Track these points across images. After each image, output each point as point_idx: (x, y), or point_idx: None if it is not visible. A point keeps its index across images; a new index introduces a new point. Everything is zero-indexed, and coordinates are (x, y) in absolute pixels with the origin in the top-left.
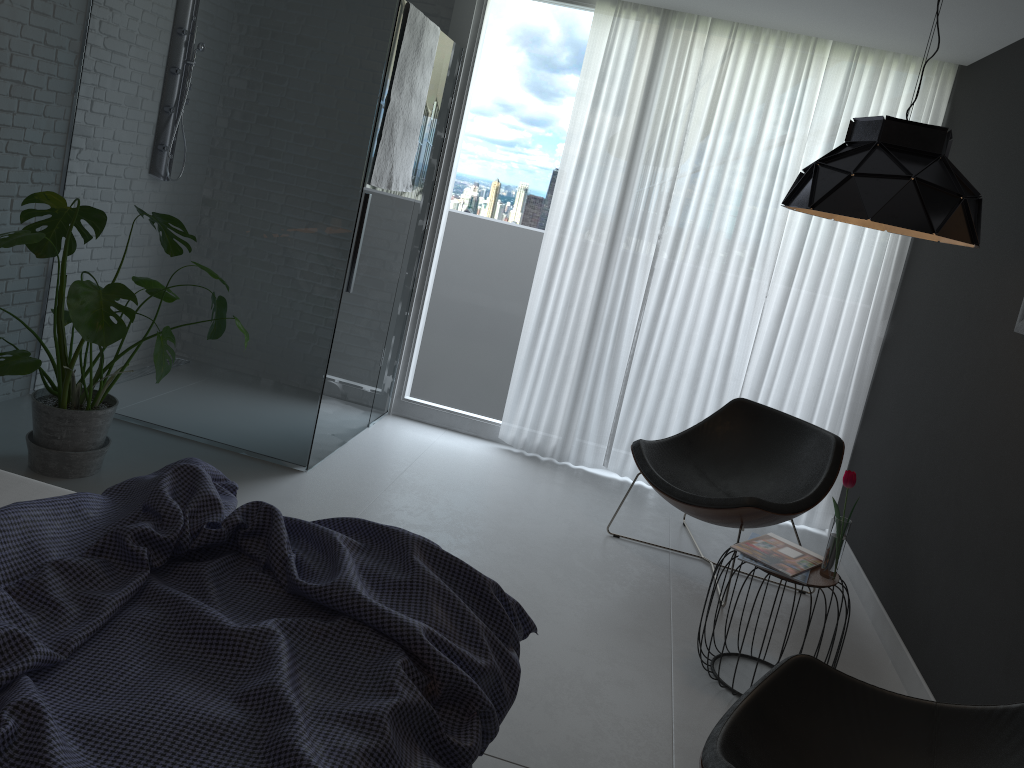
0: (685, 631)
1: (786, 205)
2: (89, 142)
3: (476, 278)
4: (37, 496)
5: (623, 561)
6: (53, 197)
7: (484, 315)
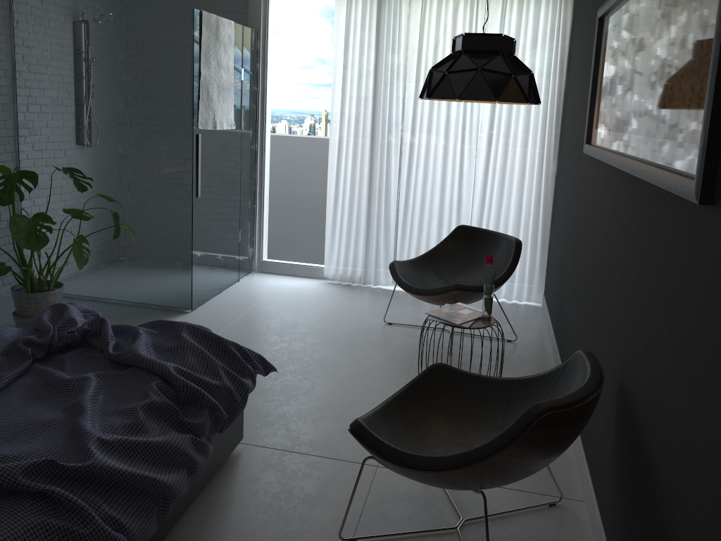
0: (419, 371)
1: (421, 98)
2: (28, 131)
3: (294, 176)
4: None
5: (390, 337)
6: (2, 168)
7: (303, 199)
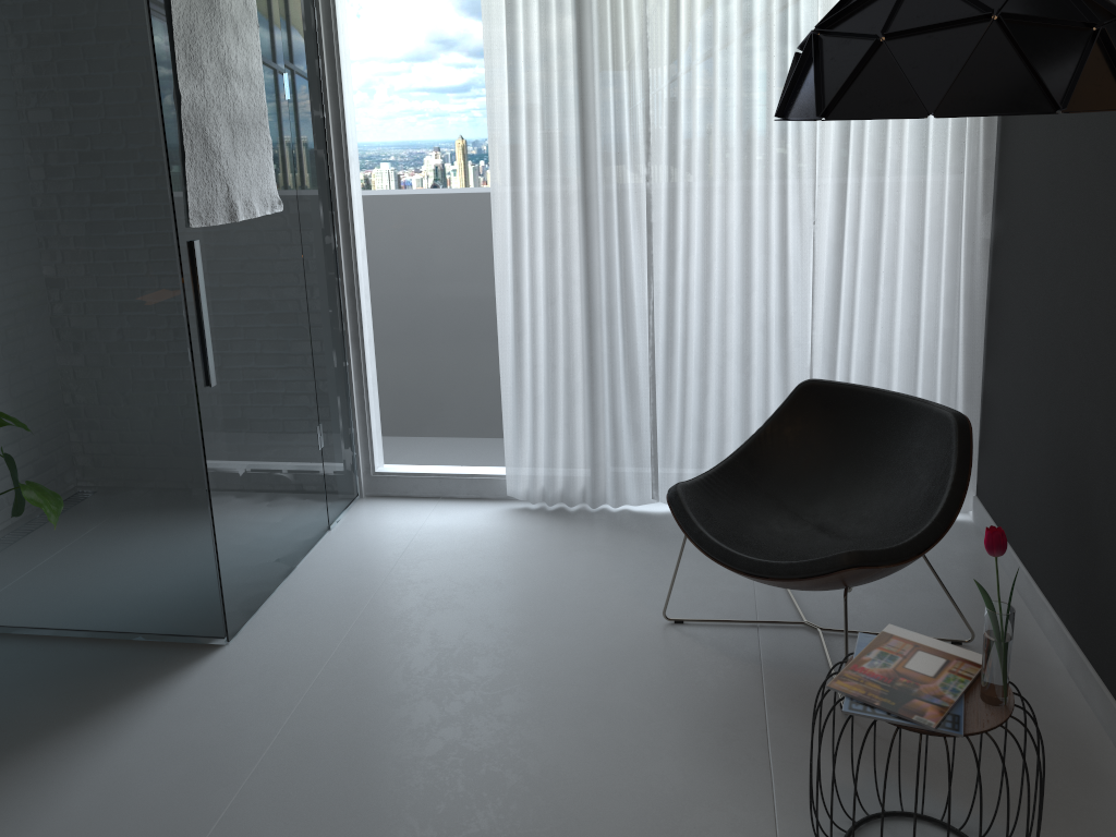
0: (795, 788)
1: (783, 118)
2: None
3: (423, 294)
4: None
5: (691, 668)
6: None
7: (447, 339)
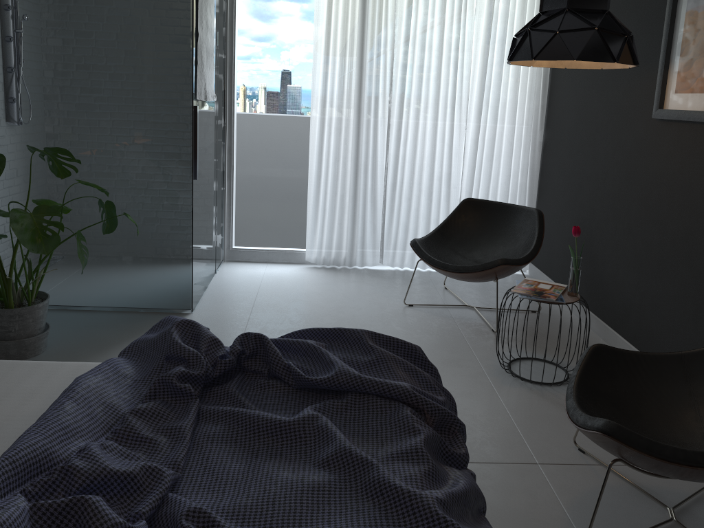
0: (482, 353)
1: (511, 61)
2: None
3: (267, 154)
4: (58, 372)
5: (423, 320)
6: None
7: (277, 179)
